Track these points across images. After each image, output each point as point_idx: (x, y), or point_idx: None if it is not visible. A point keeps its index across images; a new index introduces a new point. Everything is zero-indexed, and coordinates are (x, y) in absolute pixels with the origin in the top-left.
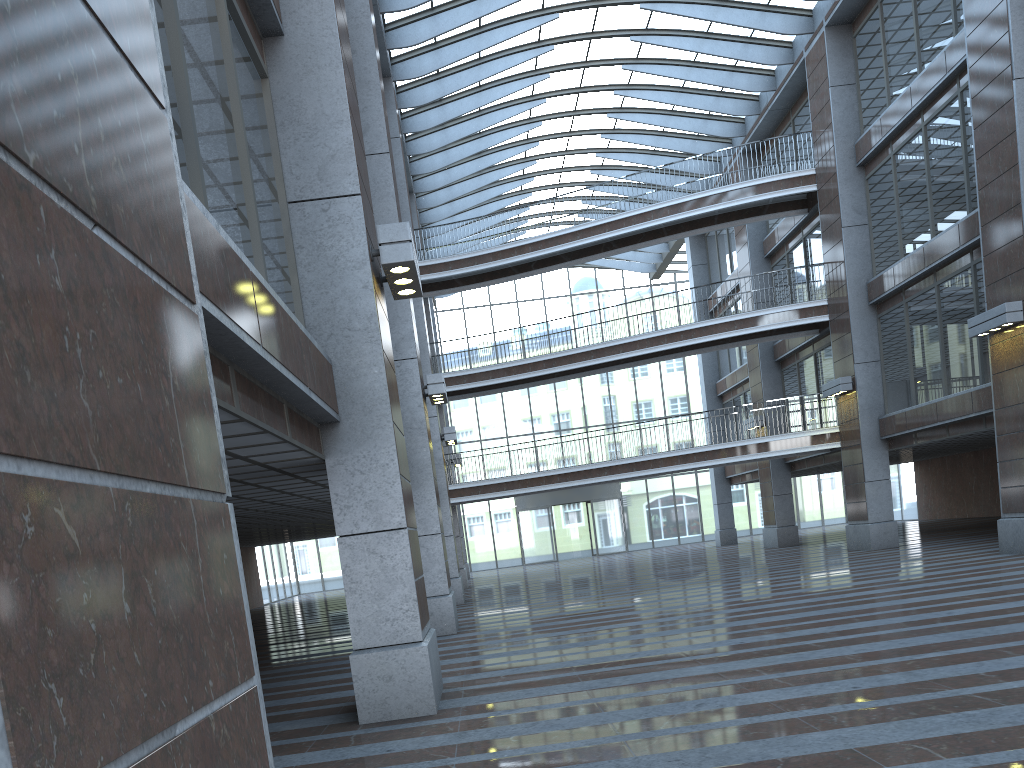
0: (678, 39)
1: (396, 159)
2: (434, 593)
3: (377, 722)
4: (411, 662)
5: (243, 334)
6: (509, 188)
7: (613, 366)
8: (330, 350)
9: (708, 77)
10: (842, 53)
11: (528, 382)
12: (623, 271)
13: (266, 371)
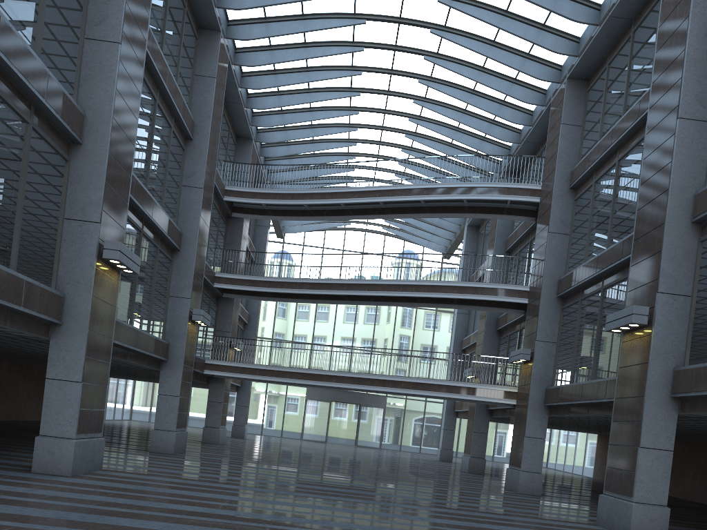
0: (460, 66)
1: (208, 93)
2: (61, 435)
3: None
4: None
5: None
6: (335, 159)
7: (365, 301)
8: None
9: (482, 104)
10: (576, 101)
11: (301, 298)
12: (424, 247)
13: None
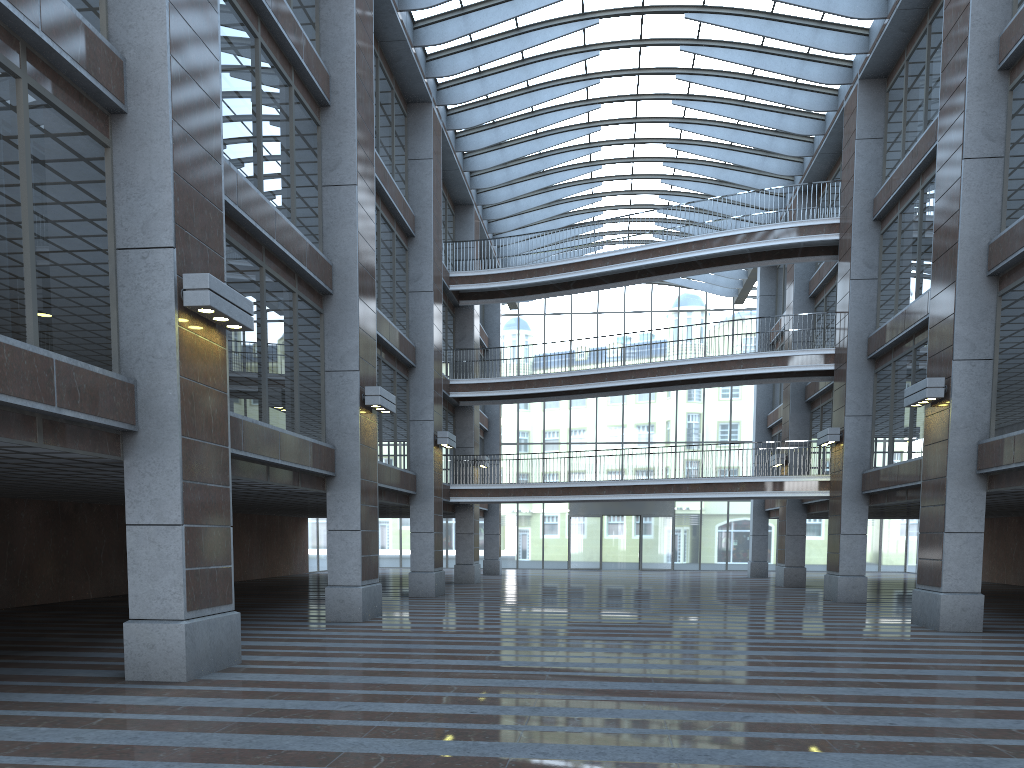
0: (723, 80)
1: (426, 179)
2: (348, 583)
3: (138, 681)
4: (170, 636)
5: None
6: (577, 206)
7: (632, 390)
8: (137, 372)
9: (756, 117)
10: (873, 107)
11: (553, 396)
12: (707, 293)
13: None
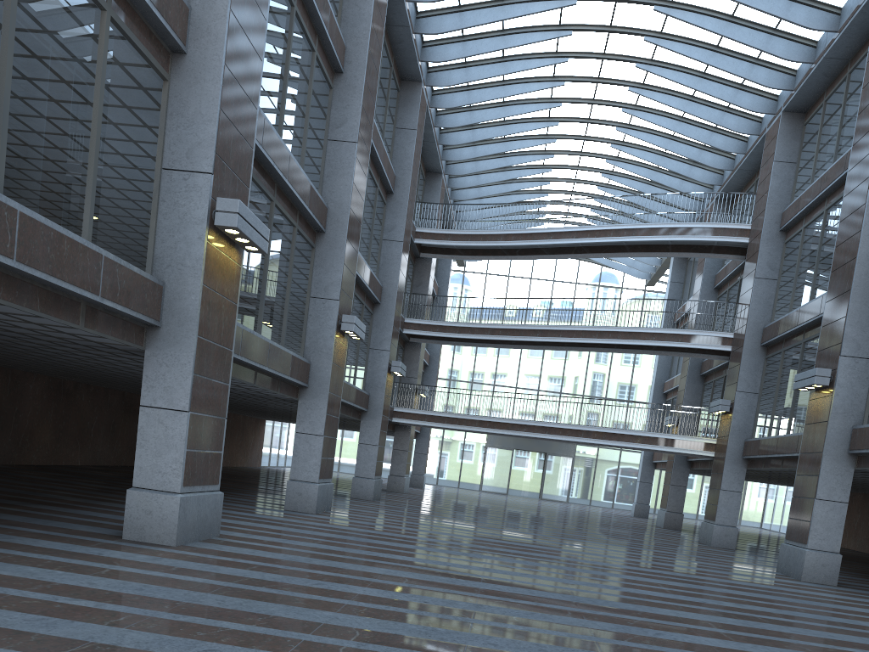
0: (667, 97)
1: (409, 146)
2: (307, 479)
3: (134, 540)
4: (166, 505)
5: None
6: (528, 186)
7: (558, 346)
8: (166, 276)
9: (691, 132)
10: (791, 136)
11: (490, 343)
12: (625, 273)
13: (34, 277)
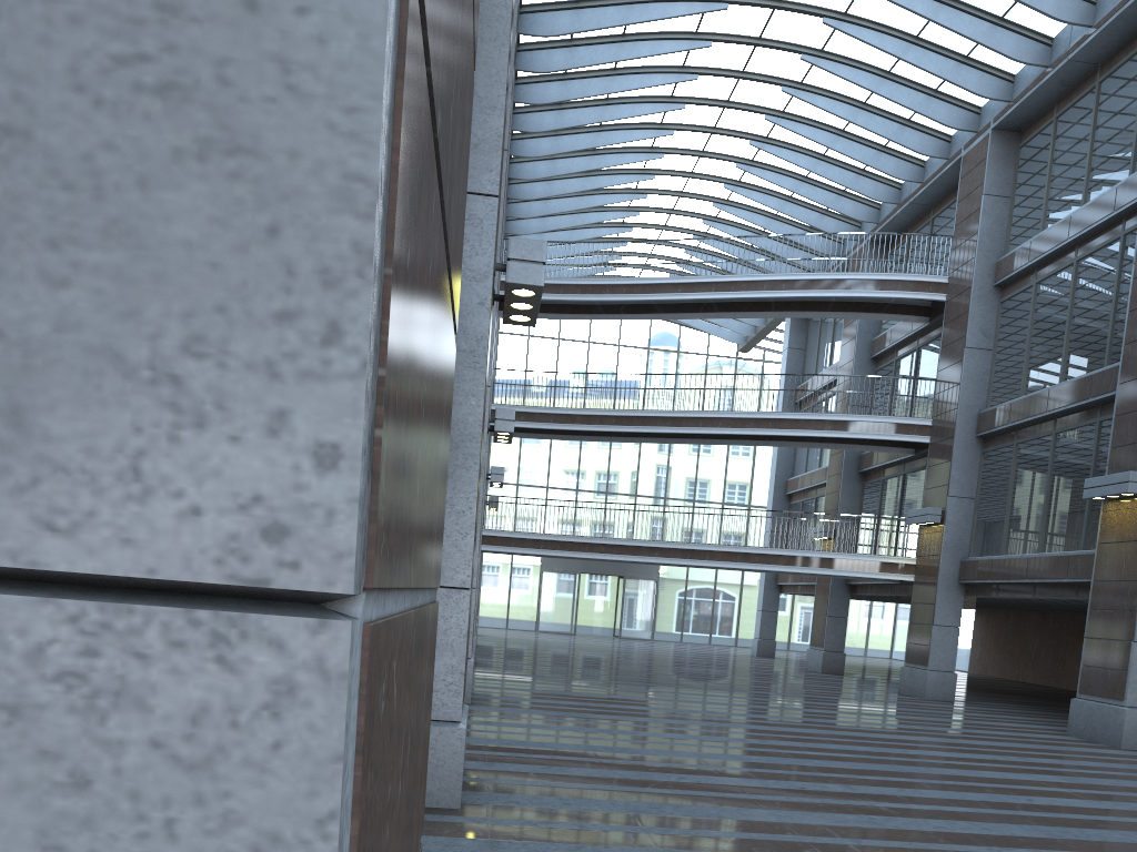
0: (832, 102)
1: None
2: None
3: None
4: (443, 744)
5: None
6: (611, 217)
7: (687, 439)
8: None
9: (854, 151)
10: (1003, 161)
11: (590, 435)
12: (710, 336)
13: None
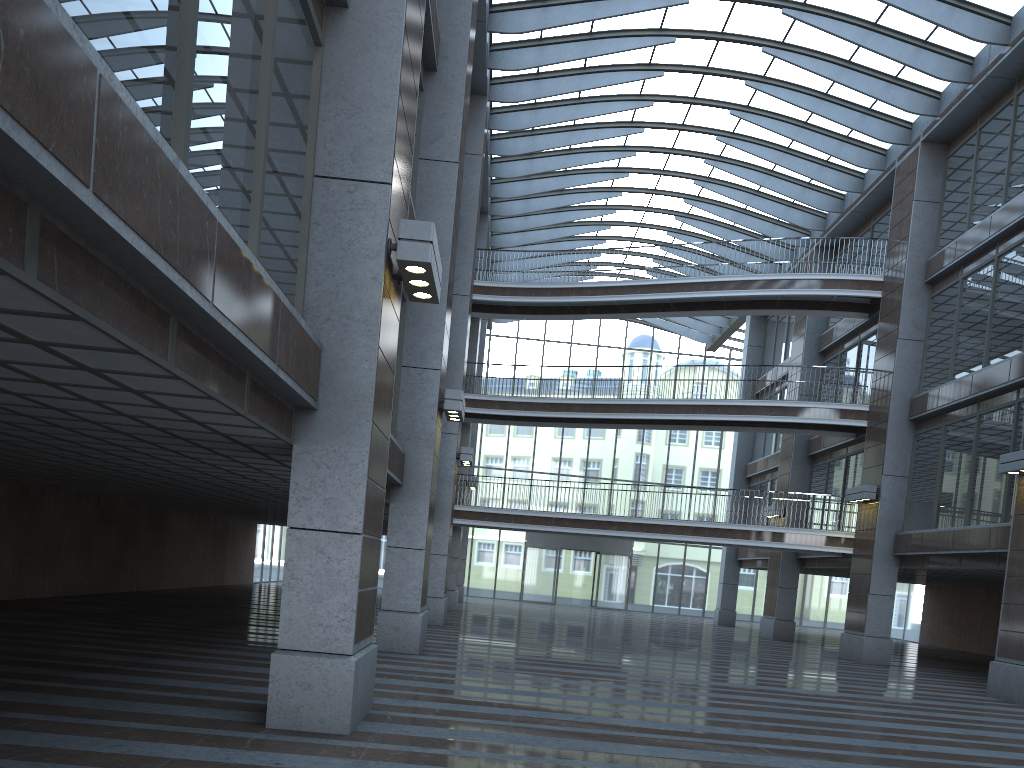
0: (776, 123)
1: (474, 175)
2: (405, 608)
3: (285, 729)
4: (334, 675)
5: (184, 283)
6: (584, 231)
7: (646, 425)
8: (323, 334)
9: (798, 166)
10: (933, 170)
11: (559, 422)
12: (681, 336)
13: (219, 333)
